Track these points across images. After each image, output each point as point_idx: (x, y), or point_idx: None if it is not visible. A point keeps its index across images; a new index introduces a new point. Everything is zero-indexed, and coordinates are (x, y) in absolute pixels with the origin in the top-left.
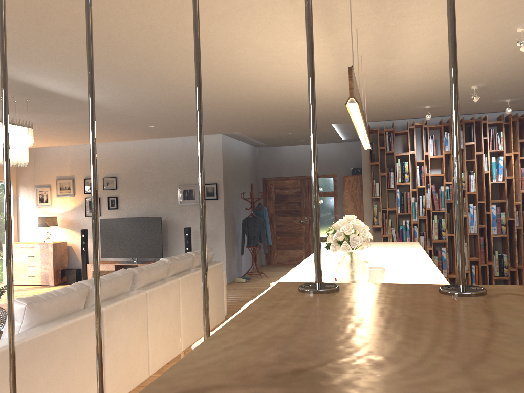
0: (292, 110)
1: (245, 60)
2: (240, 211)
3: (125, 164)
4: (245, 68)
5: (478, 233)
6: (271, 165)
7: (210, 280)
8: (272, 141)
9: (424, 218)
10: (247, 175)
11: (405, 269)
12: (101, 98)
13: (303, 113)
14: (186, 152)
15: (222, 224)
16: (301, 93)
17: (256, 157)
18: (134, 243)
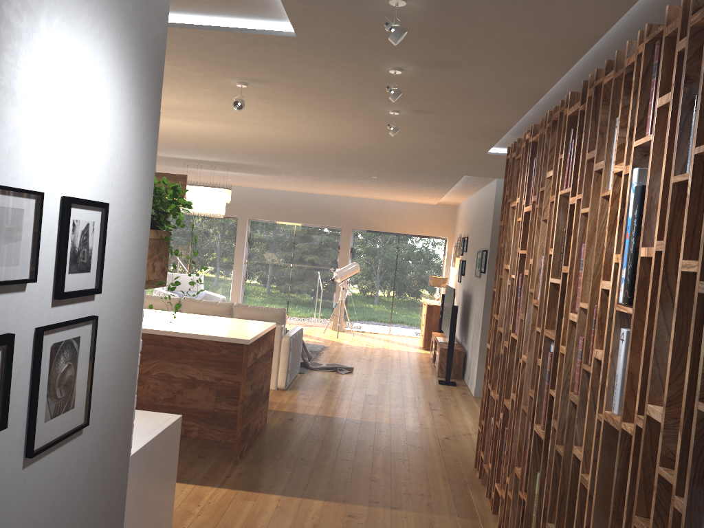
0: (339, 147)
1: None
2: None
3: (471, 221)
4: None
5: (527, 410)
6: None
7: None
8: None
9: (506, 346)
10: None
11: None
12: (229, 160)
13: (366, 148)
14: (485, 205)
15: (482, 310)
16: (239, 133)
17: None
18: (446, 317)
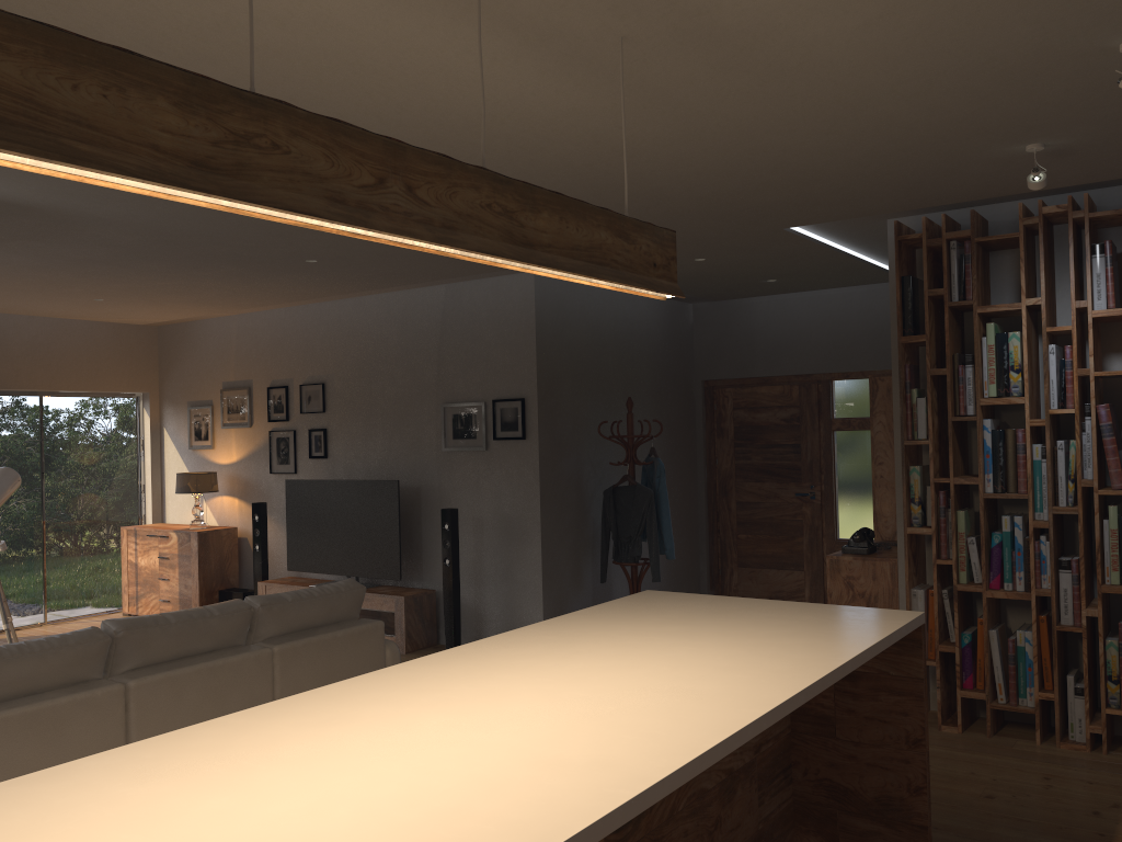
0: (595, 192)
1: (134, 21)
2: (611, 468)
3: (341, 353)
4: (193, 54)
5: None
6: (724, 348)
7: (306, 677)
8: (690, 285)
9: (1072, 512)
10: (646, 376)
11: (450, 810)
12: (37, 191)
13: (642, 200)
14: (459, 321)
15: (536, 504)
16: (522, 131)
17: (683, 328)
18: (347, 541)
